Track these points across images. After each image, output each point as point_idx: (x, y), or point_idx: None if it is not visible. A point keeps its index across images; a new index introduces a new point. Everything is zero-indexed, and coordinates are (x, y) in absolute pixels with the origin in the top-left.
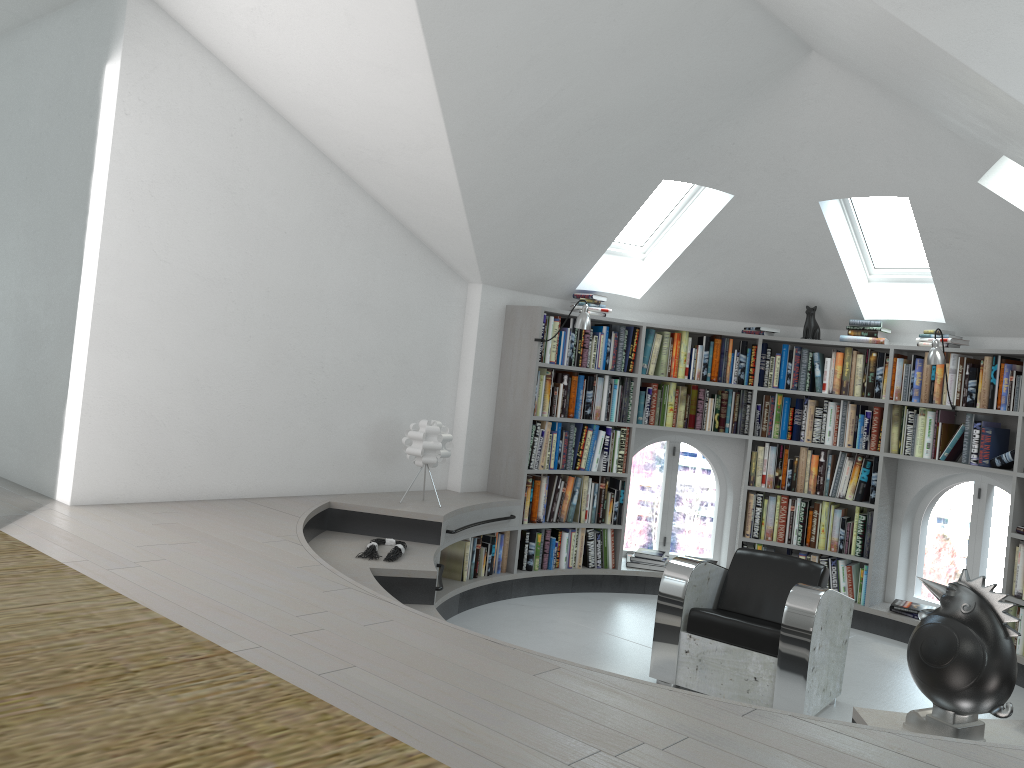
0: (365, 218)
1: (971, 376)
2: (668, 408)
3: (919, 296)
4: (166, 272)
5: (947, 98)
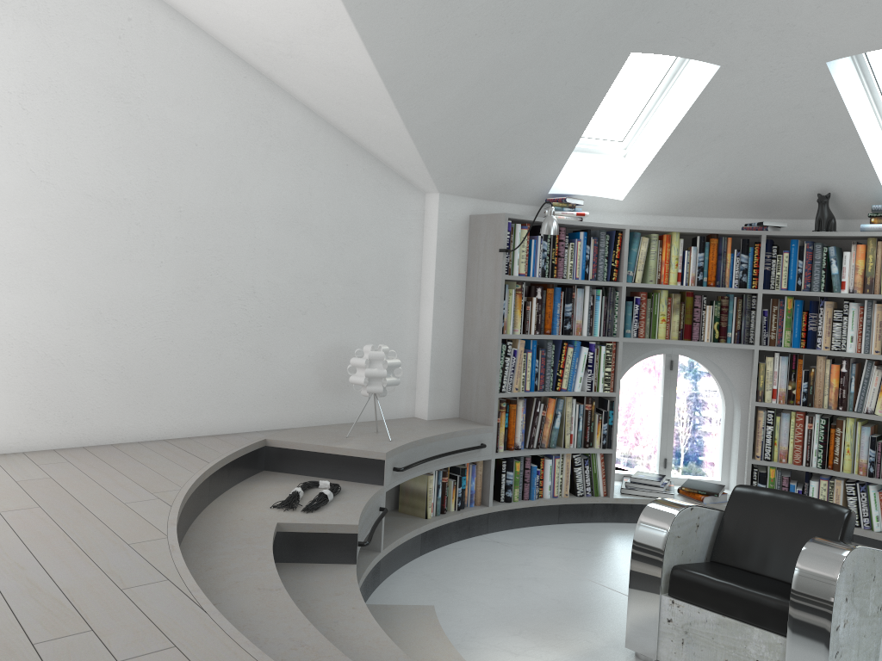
0: (294, 126)
1: None
2: (660, 319)
3: None
4: (49, 194)
5: None
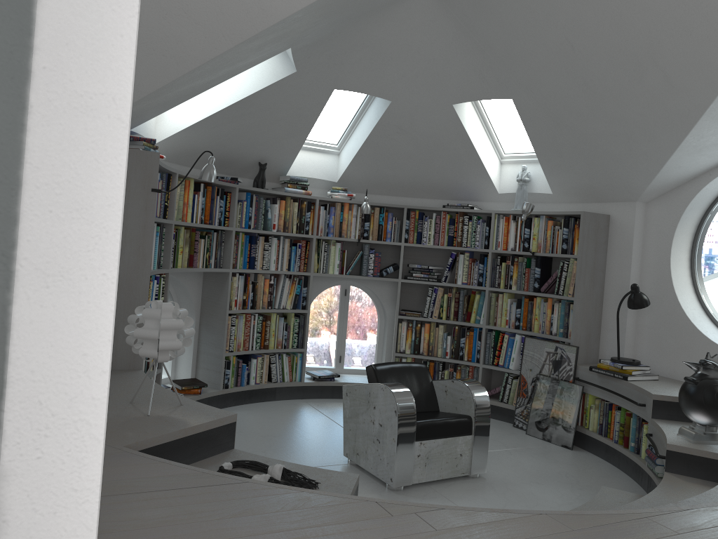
0: None
1: (368, 220)
2: (179, 251)
3: (321, 162)
4: None
5: (583, 71)
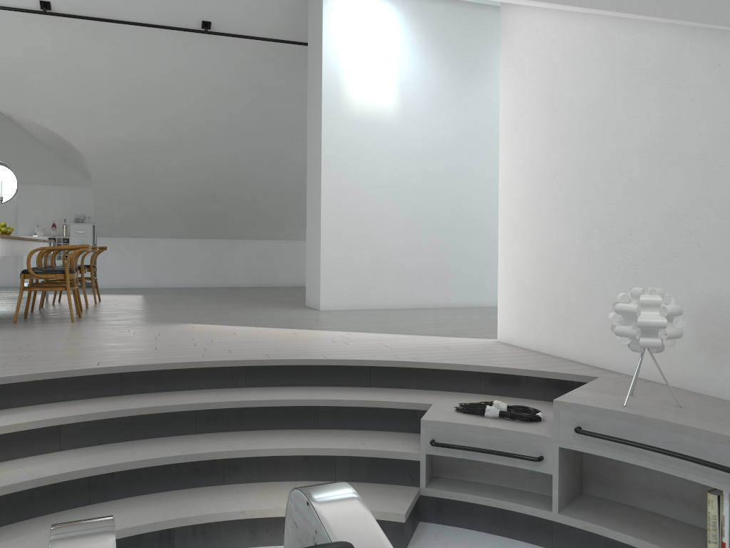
0: (660, 52)
1: None
2: None
3: None
4: (524, 180)
5: None
